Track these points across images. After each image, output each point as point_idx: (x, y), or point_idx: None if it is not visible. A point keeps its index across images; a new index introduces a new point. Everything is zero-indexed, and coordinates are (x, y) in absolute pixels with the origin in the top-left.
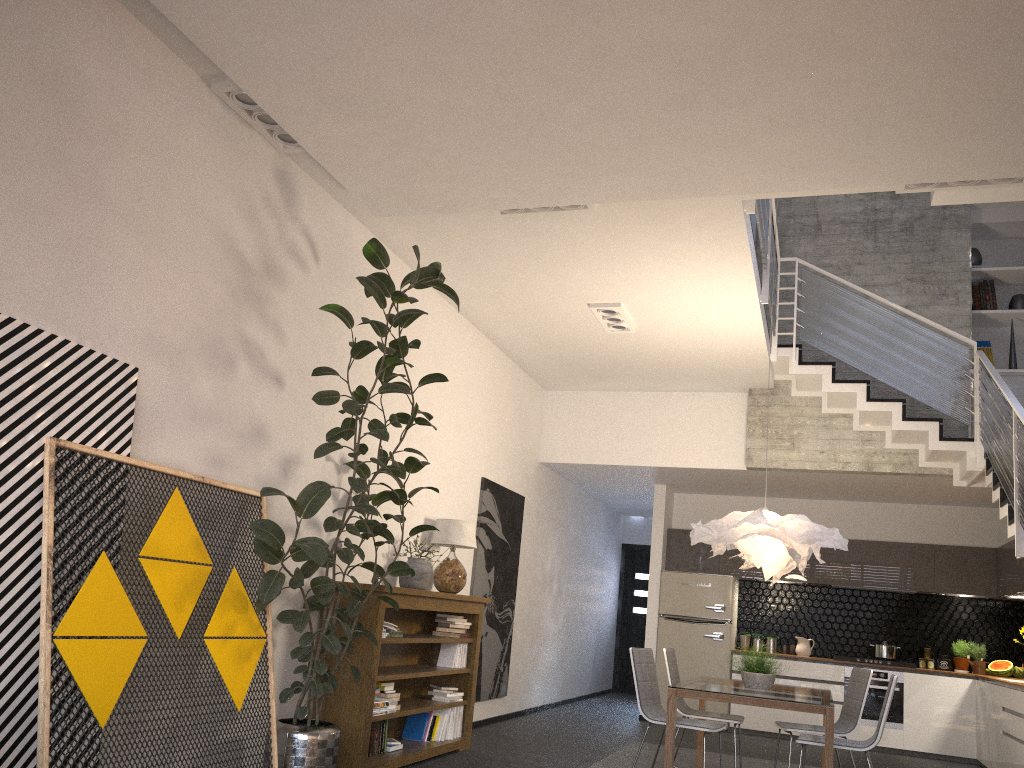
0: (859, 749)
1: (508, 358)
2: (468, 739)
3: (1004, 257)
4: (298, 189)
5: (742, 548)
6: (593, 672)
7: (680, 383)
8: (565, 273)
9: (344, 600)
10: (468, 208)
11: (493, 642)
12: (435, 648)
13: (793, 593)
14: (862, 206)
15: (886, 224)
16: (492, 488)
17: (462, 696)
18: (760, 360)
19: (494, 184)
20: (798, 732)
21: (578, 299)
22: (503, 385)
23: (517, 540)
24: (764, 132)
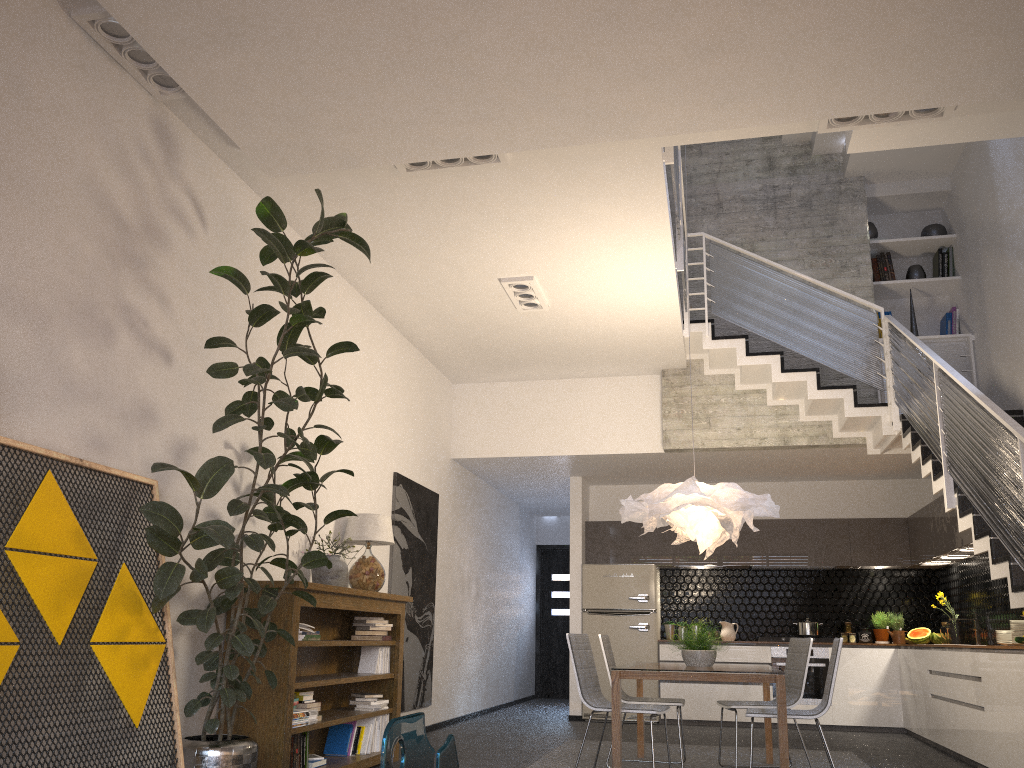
0: (811, 717)
1: (414, 348)
2: (396, 750)
3: (897, 231)
4: (179, 144)
5: (675, 521)
6: (516, 678)
7: (593, 367)
8: (475, 243)
9: (253, 601)
10: (371, 162)
11: (414, 648)
12: (354, 655)
13: (714, 578)
14: (761, 183)
15: (785, 200)
16: (405, 484)
17: (387, 704)
18: (674, 336)
19: (400, 131)
20: (729, 717)
21: (489, 274)
22: (411, 376)
23: (433, 540)
24: (690, 58)
